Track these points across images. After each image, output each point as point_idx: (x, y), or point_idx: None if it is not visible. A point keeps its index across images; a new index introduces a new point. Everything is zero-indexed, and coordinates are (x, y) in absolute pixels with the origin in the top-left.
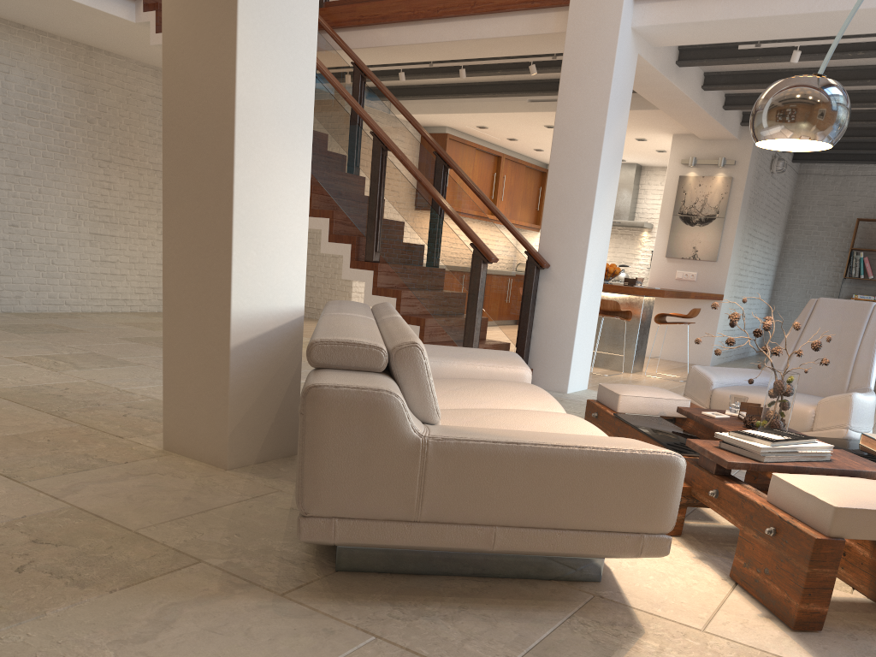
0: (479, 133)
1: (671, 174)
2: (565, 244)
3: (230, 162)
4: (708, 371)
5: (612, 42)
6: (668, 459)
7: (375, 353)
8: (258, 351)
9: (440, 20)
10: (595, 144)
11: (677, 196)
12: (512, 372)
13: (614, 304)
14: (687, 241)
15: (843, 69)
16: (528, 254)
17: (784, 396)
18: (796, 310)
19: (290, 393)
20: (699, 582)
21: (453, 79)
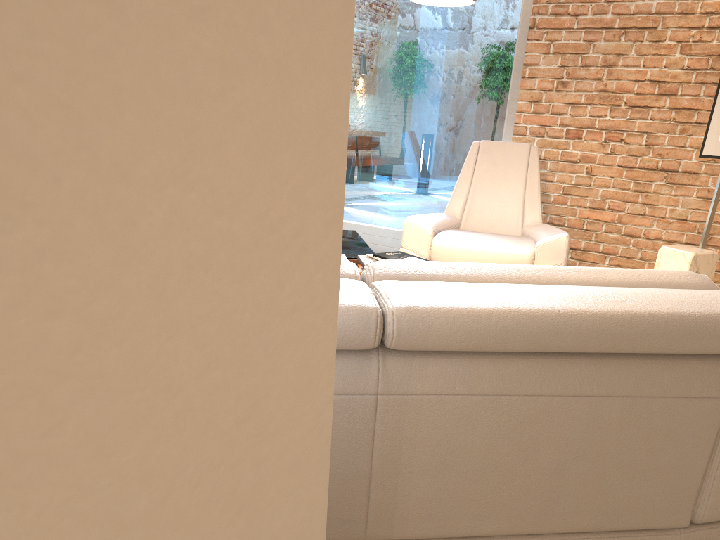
0: None
1: None
2: None
3: None
4: None
5: None
6: None
7: None
8: None
9: None
10: None
11: None
12: None
13: None
14: None
15: None
16: None
17: None
18: None
19: None
20: None
21: None
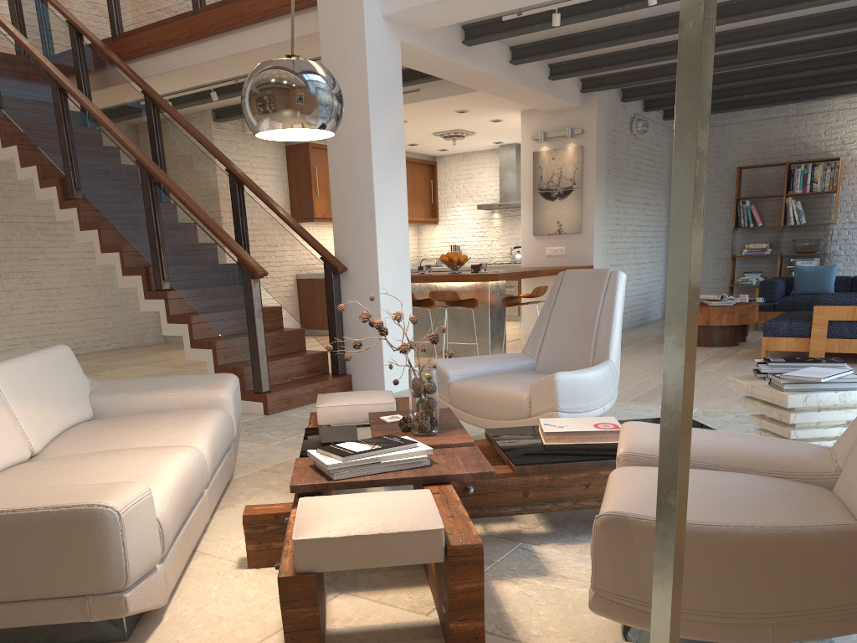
0: None
1: (526, 152)
2: (356, 244)
3: None
4: (447, 364)
5: (360, 34)
6: (88, 513)
7: None
8: None
9: (217, 36)
10: (364, 139)
11: (534, 173)
12: (208, 397)
13: (453, 294)
14: (550, 217)
15: (638, 23)
16: (323, 260)
17: (421, 395)
18: None
19: None
20: (252, 624)
21: None
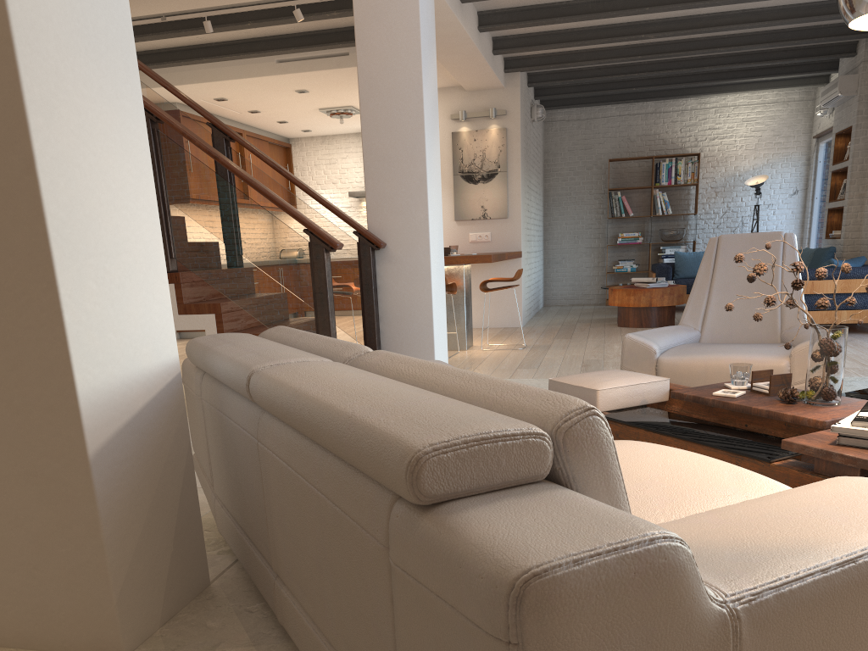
0: (216, 107)
1: (443, 132)
2: (399, 216)
3: (20, 122)
4: (645, 338)
5: None
6: None
7: (535, 447)
8: (131, 447)
9: None
10: (414, 92)
11: (453, 154)
12: None
13: None
14: (474, 201)
15: None
16: (358, 234)
17: (839, 357)
18: (570, 257)
19: (185, 497)
20: None
21: (184, 41)
